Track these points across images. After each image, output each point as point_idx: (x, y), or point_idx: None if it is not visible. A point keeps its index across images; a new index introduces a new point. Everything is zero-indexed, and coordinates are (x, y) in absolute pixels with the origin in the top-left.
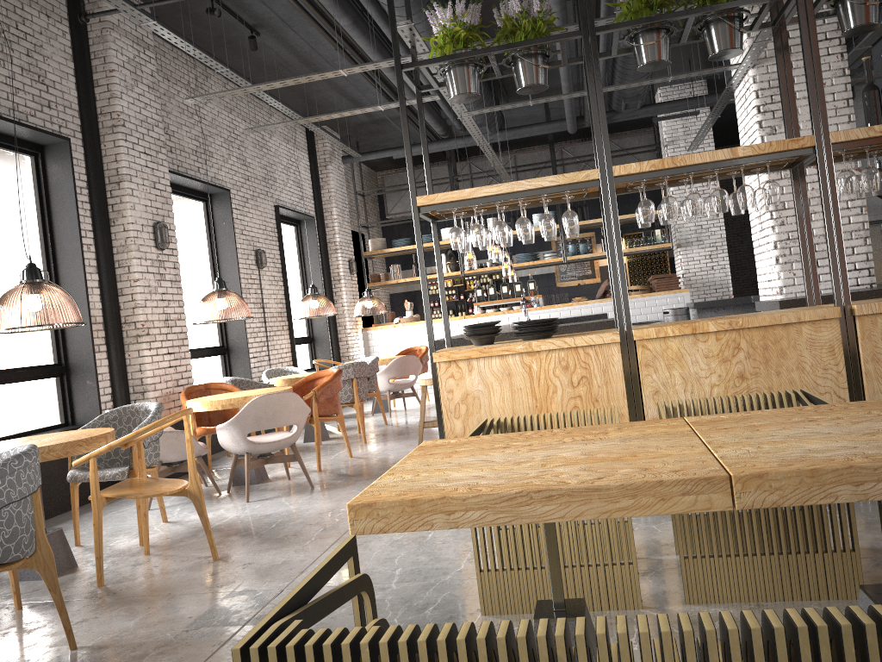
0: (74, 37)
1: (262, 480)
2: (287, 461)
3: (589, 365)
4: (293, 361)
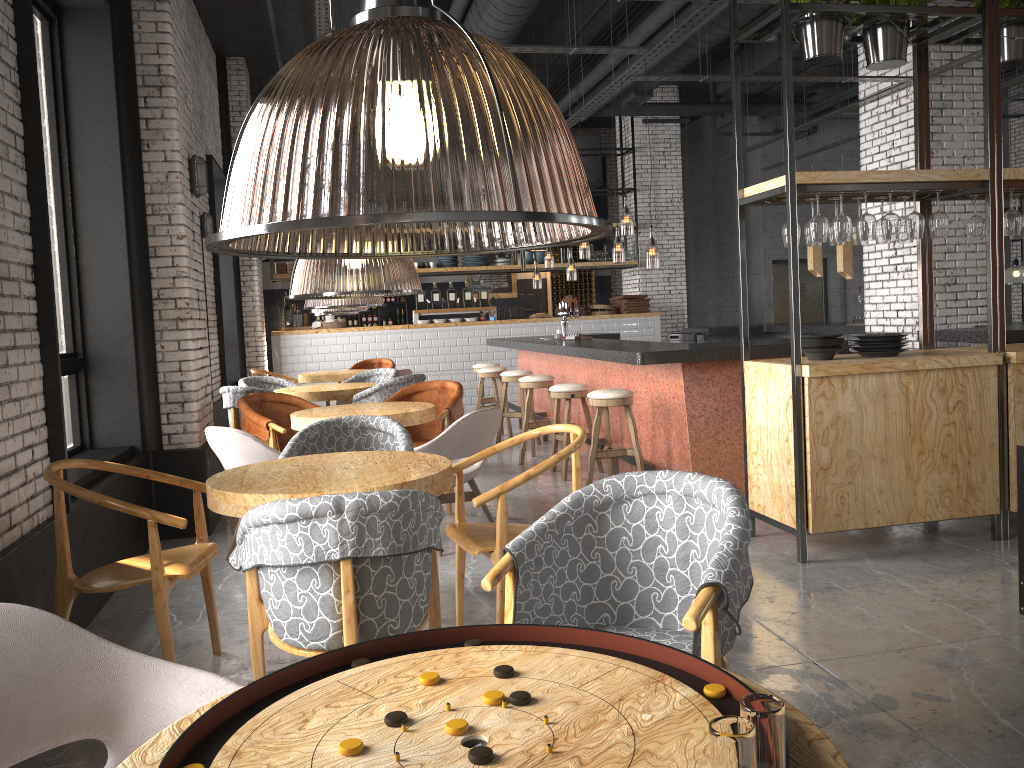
0: None
1: None
2: None
3: (966, 388)
4: (221, 369)
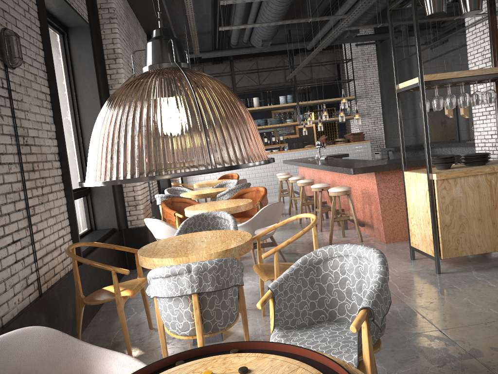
0: None
1: None
2: (267, 246)
3: None
4: (157, 184)
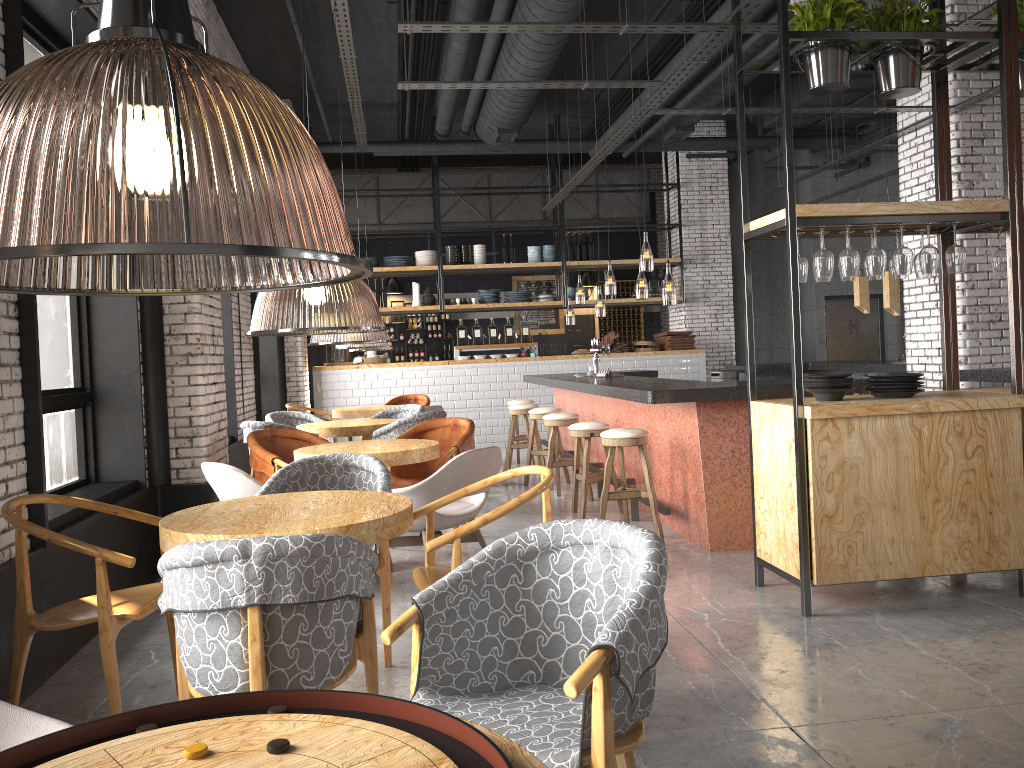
0: None
1: (392, 567)
2: (462, 541)
3: (986, 432)
4: (256, 404)
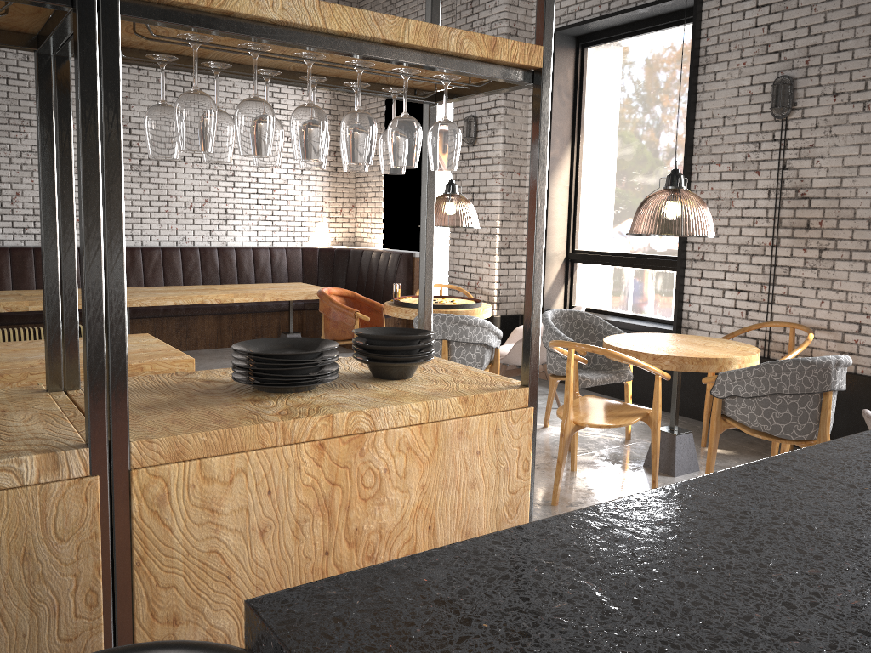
0: None
1: None
2: None
3: None
4: None
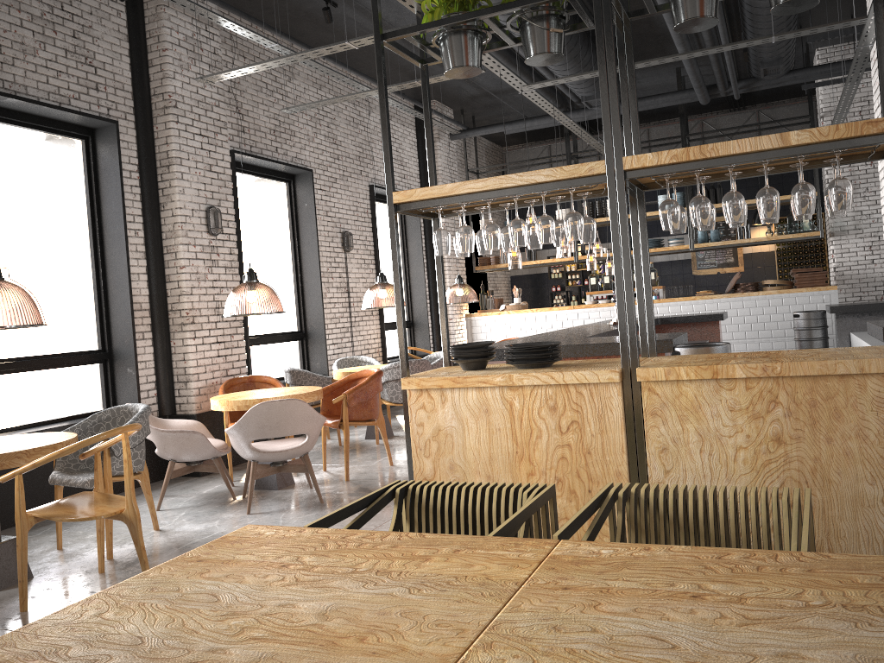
0: (130, 16)
1: (285, 486)
2: (298, 471)
3: (582, 407)
4: (382, 348)
